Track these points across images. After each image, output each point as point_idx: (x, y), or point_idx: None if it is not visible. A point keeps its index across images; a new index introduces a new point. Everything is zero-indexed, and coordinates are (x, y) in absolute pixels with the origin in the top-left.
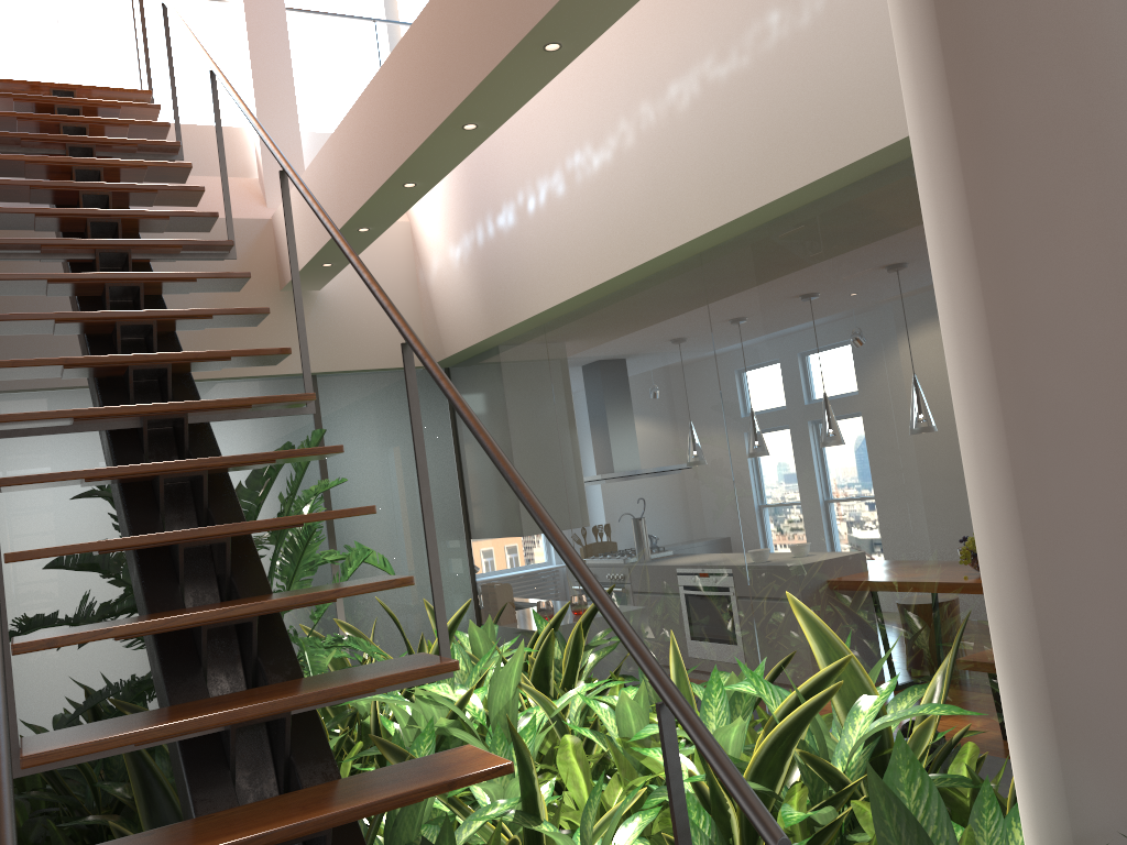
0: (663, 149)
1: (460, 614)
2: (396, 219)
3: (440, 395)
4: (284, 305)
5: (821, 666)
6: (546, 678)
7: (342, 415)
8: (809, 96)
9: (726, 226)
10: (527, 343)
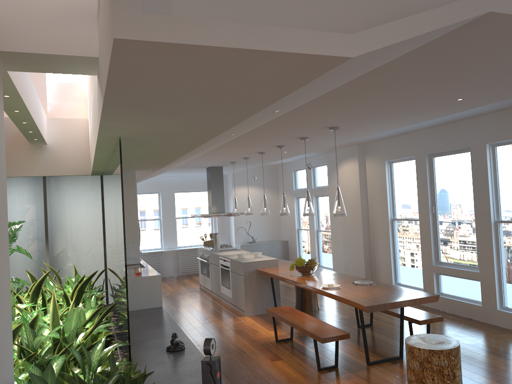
0: (92, 119)
1: (46, 275)
2: (38, 129)
3: (98, 185)
4: (32, 150)
5: (50, 314)
6: (45, 303)
7: (55, 192)
8: (94, 115)
9: (97, 152)
10: (104, 173)
